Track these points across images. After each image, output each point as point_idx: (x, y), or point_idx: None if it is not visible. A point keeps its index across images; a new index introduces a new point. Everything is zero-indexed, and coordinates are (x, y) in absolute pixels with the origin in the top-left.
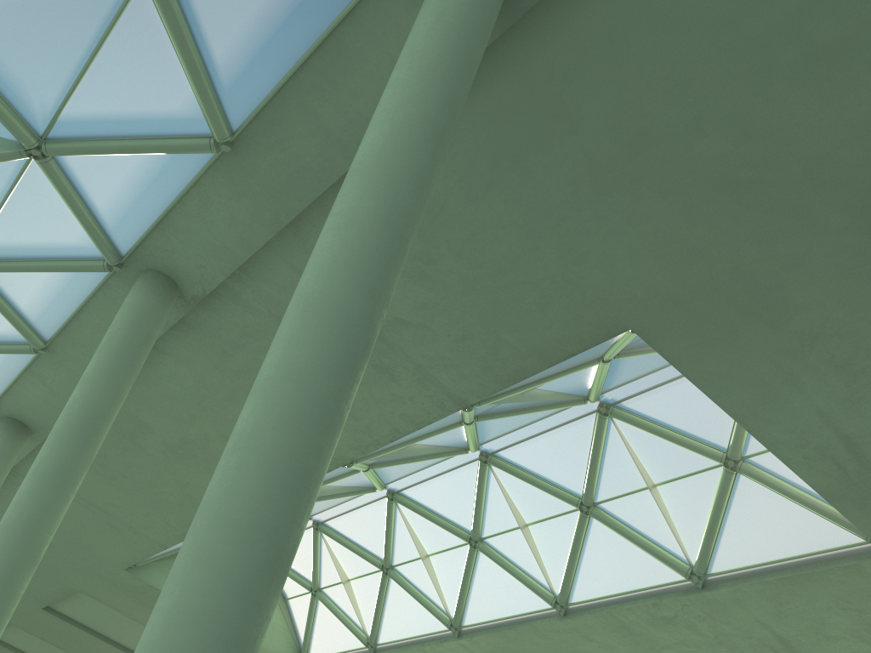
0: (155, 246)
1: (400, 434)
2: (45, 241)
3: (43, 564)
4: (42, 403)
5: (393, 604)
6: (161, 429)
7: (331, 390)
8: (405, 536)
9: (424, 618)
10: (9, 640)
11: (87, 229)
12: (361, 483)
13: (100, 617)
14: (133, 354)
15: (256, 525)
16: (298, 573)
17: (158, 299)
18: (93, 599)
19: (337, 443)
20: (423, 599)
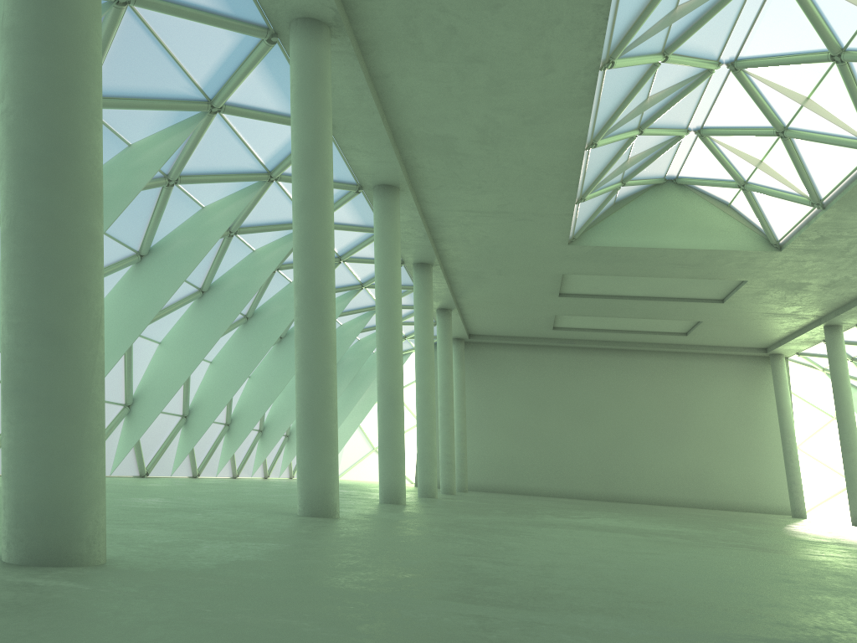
0: (269, 2)
1: (605, 8)
2: (219, 55)
3: (522, 268)
4: (376, 164)
5: (810, 160)
6: (458, 133)
7: (28, 20)
8: (775, 95)
9: (844, 155)
10: (570, 325)
11: (219, 27)
12: (686, 73)
13: (599, 285)
14: (311, 92)
15: (12, 154)
16: (719, 180)
17: (306, 40)
18: (580, 275)
19: (77, 57)
20: (830, 140)
